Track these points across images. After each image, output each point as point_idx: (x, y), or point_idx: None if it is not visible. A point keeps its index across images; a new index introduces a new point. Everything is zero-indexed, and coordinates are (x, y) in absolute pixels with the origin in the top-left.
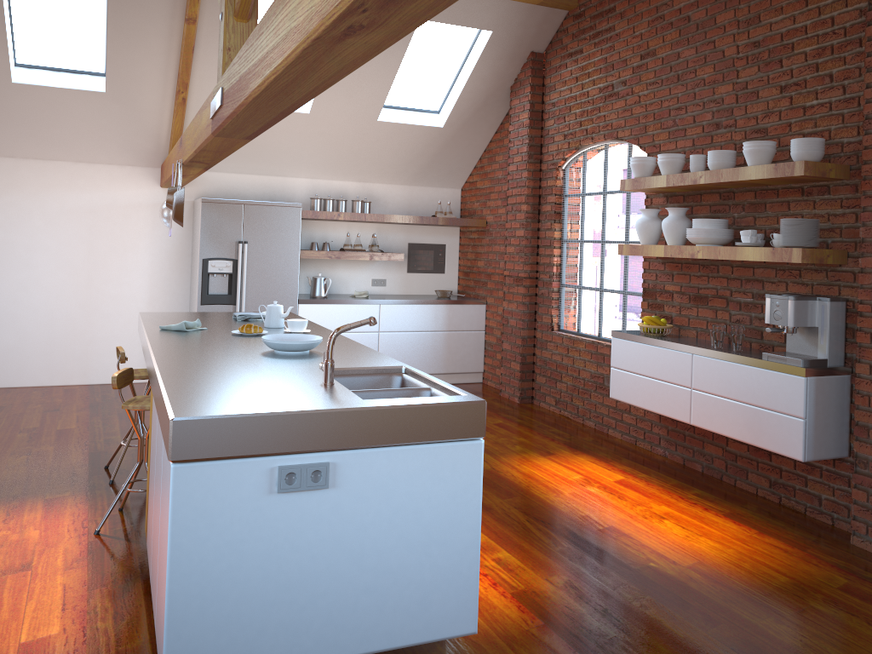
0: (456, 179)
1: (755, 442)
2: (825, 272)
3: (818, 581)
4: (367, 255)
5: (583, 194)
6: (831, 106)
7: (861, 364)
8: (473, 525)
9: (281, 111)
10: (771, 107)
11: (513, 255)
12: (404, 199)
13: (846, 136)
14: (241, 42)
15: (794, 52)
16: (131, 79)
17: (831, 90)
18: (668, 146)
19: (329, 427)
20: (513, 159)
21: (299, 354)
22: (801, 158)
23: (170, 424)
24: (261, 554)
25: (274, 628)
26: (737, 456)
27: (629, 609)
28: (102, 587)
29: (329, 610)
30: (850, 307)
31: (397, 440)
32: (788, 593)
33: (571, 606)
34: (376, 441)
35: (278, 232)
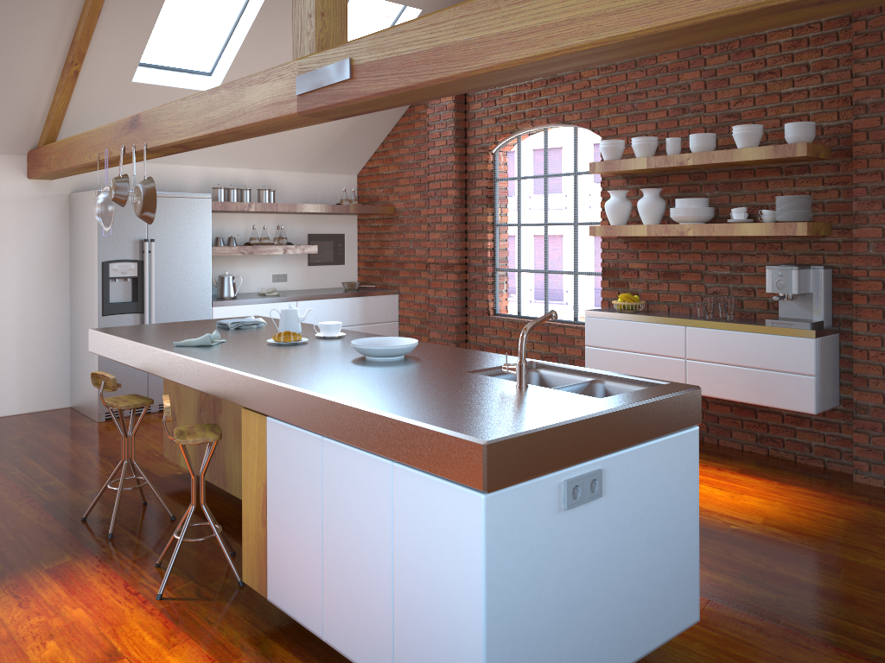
0: (355, 164)
1: (762, 402)
2: (808, 243)
3: (866, 517)
4: (281, 248)
5: (519, 178)
6: (808, 93)
7: (858, 323)
8: (694, 513)
9: (479, 86)
10: (744, 93)
11: (439, 242)
12: (301, 187)
13: (826, 120)
14: (334, 6)
15: (766, 43)
16: (10, 46)
17: (808, 79)
18: (626, 130)
19: (602, 431)
20: (434, 143)
21: (403, 359)
22: (798, 140)
23: (483, 449)
24: (555, 580)
25: (566, 658)
26: (718, 418)
27: (761, 571)
28: (236, 658)
29: (604, 627)
30: (835, 273)
31: (647, 437)
32: (858, 532)
33: (714, 579)
34: (633, 440)
35: (187, 227)
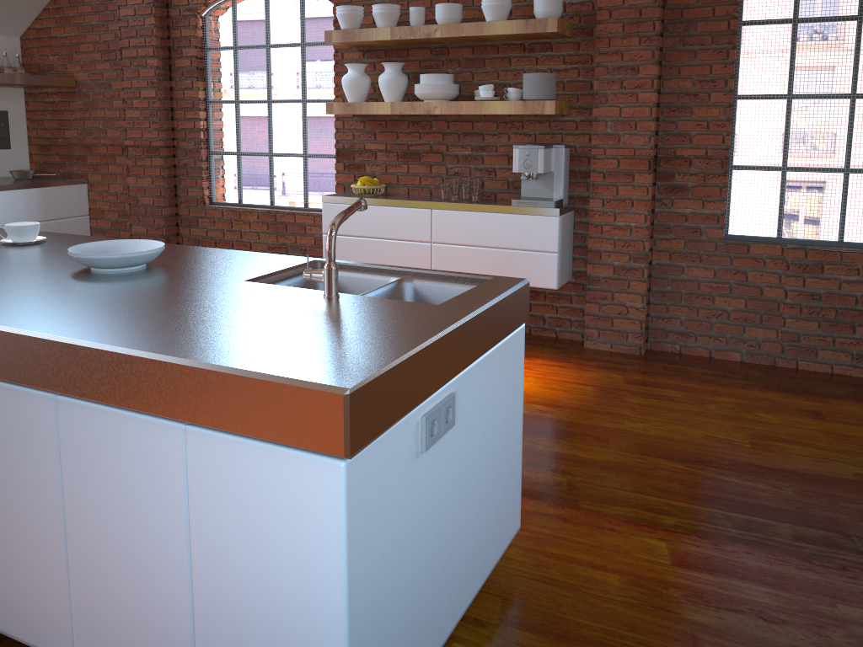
0: (17, 23)
1: None
2: (549, 122)
3: (608, 382)
4: None
5: (236, 47)
6: None
7: (595, 200)
8: (520, 418)
9: None
10: None
11: (139, 121)
12: None
13: None
14: None
15: None
16: None
17: None
18: None
19: (456, 348)
20: (126, 1)
21: (147, 269)
22: (548, 16)
23: (345, 401)
24: (413, 540)
25: (422, 624)
26: None
27: (542, 453)
28: None
29: (453, 572)
30: (573, 152)
31: (490, 345)
32: (607, 397)
33: None
34: (480, 352)
35: None
